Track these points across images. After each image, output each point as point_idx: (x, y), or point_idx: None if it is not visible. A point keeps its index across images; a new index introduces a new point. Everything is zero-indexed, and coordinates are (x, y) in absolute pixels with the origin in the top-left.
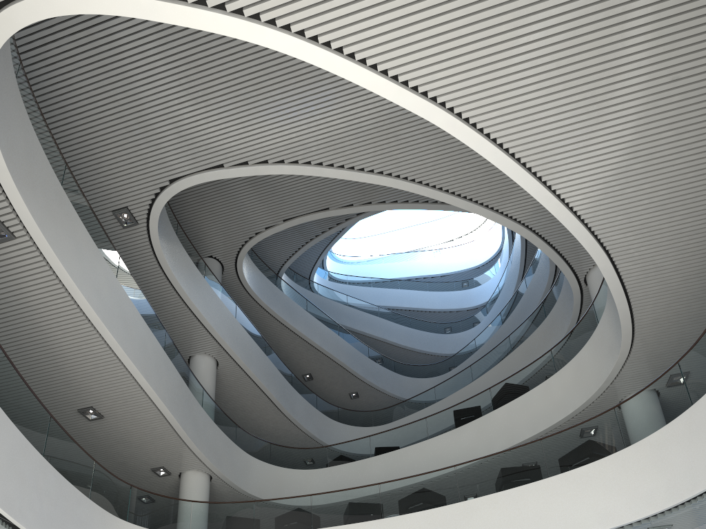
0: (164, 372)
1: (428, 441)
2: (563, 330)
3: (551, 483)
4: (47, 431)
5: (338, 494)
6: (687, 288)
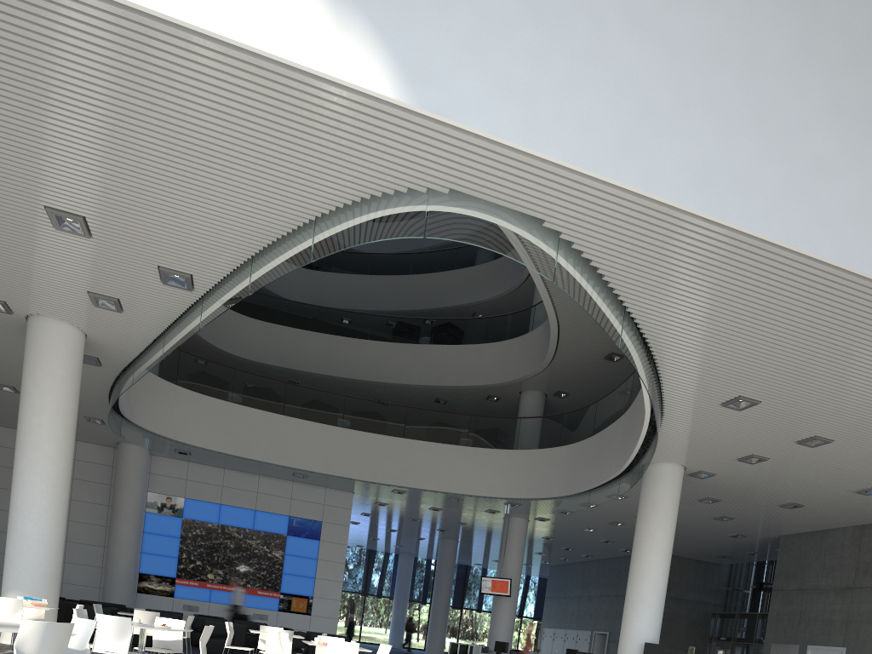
0: None
1: (369, 342)
2: (504, 286)
3: (467, 451)
4: None
5: (310, 391)
6: (588, 358)
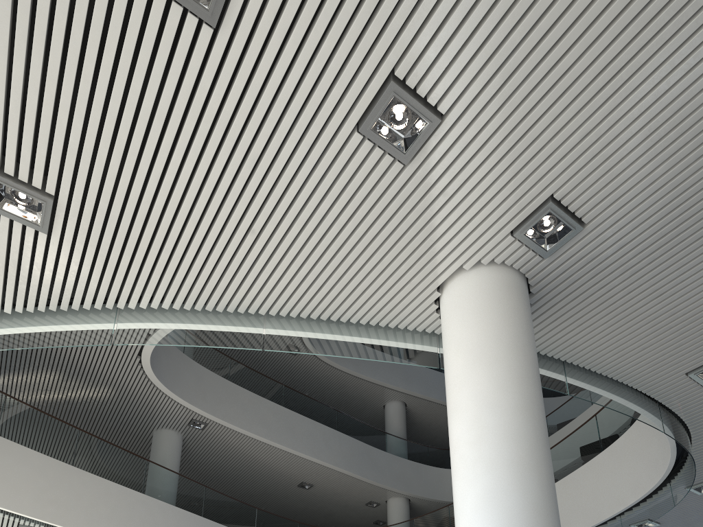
0: (335, 444)
1: (589, 409)
2: None
3: (601, 459)
4: (255, 519)
5: None
6: None
